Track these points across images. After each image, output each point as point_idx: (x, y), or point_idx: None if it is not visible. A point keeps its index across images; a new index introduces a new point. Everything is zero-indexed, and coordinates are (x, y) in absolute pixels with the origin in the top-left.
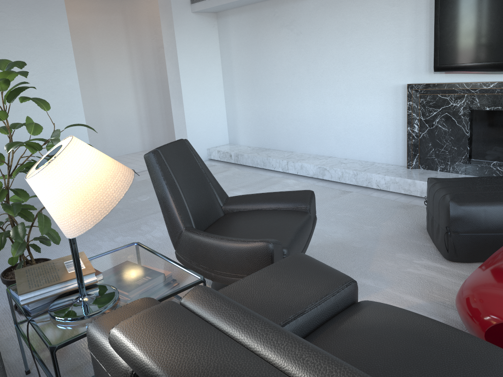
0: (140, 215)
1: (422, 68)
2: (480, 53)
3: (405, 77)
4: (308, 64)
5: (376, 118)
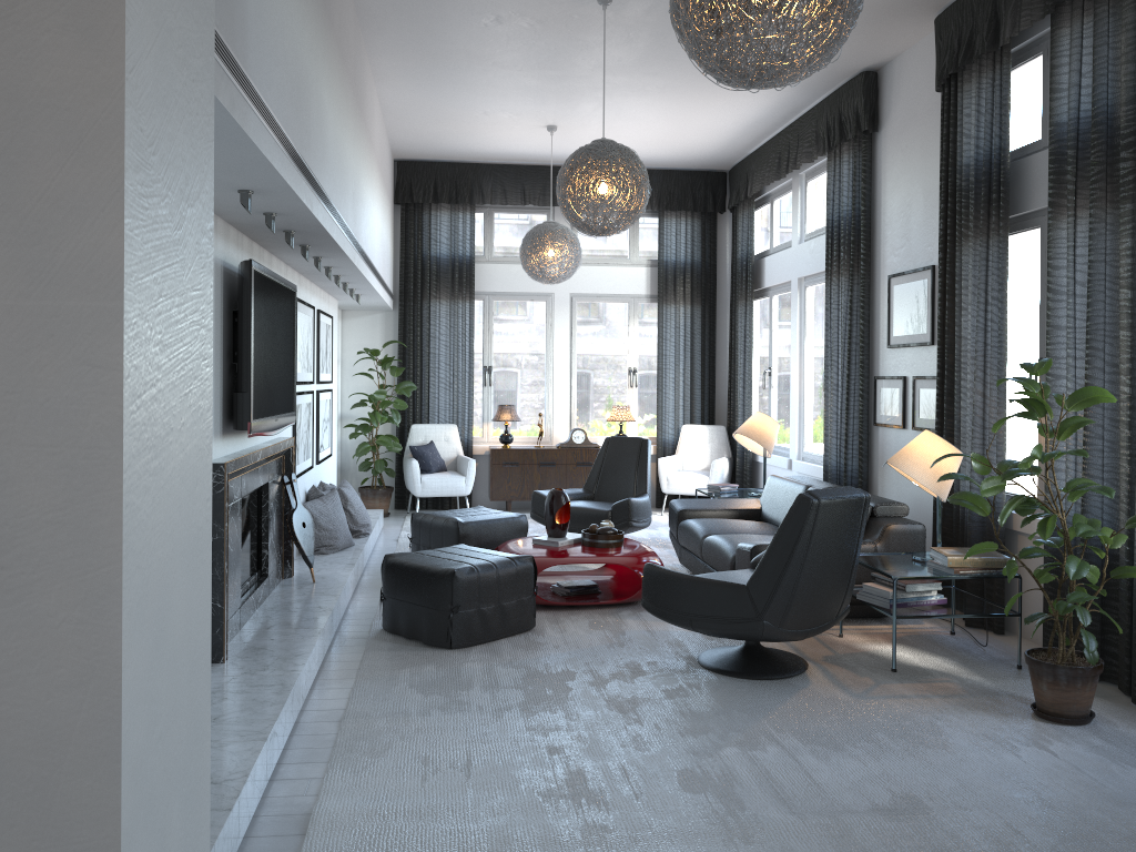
0: (887, 839)
1: None
2: (266, 401)
3: None
4: None
5: None
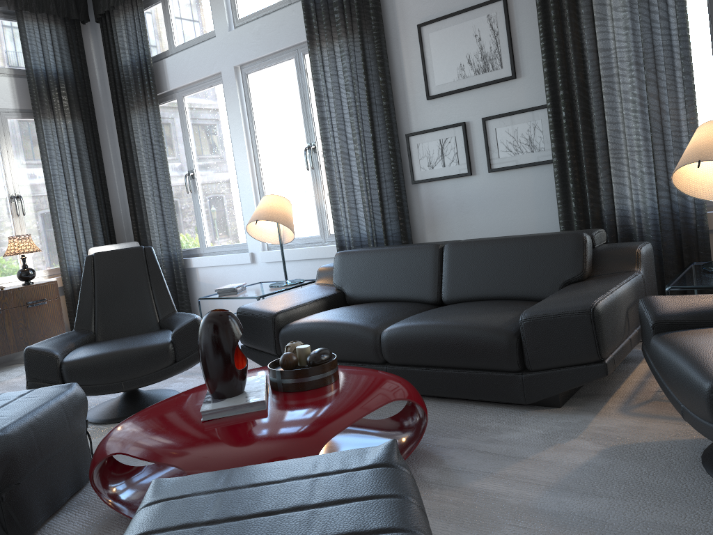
0: None
1: None
2: None
3: None
4: None
5: None
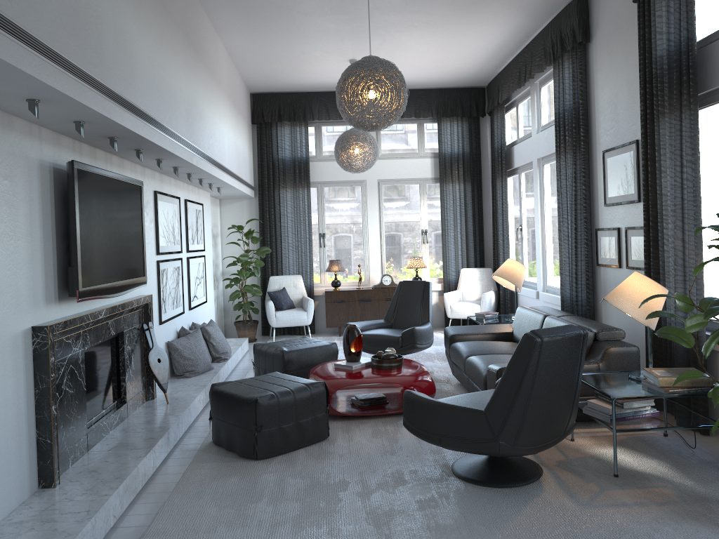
0: None
1: (40, 298)
2: (103, 271)
3: (24, 316)
4: None
5: None
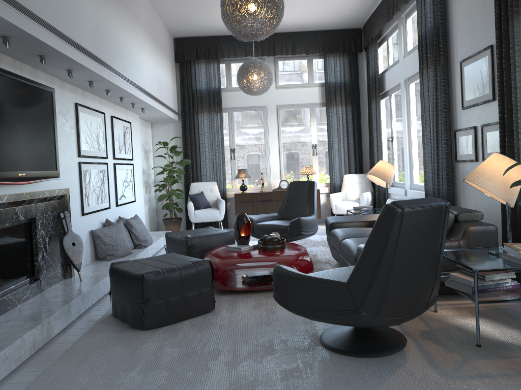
0: None
1: None
2: (2, 160)
3: None
4: None
5: None
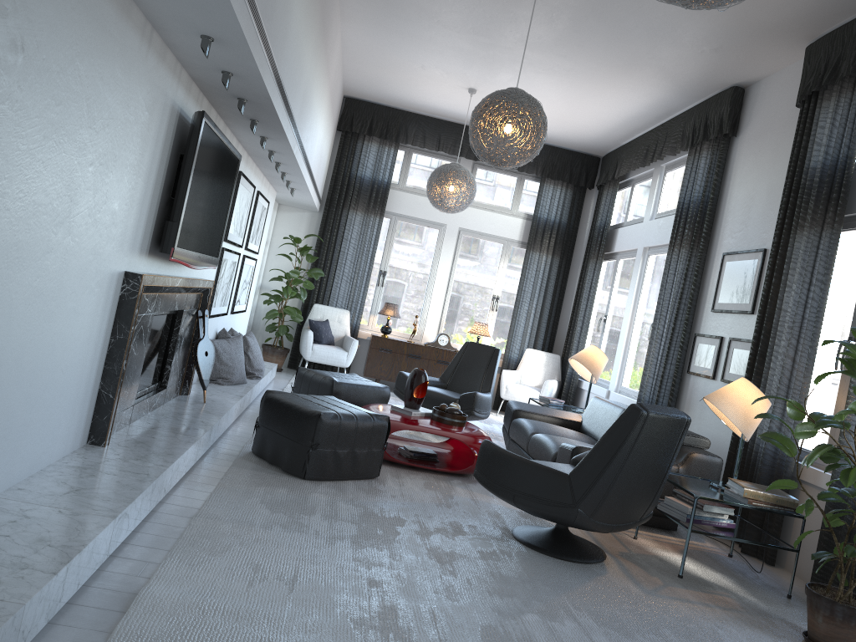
0: None
1: (137, 245)
2: (193, 237)
3: (123, 258)
4: (9, 175)
5: (77, 349)
